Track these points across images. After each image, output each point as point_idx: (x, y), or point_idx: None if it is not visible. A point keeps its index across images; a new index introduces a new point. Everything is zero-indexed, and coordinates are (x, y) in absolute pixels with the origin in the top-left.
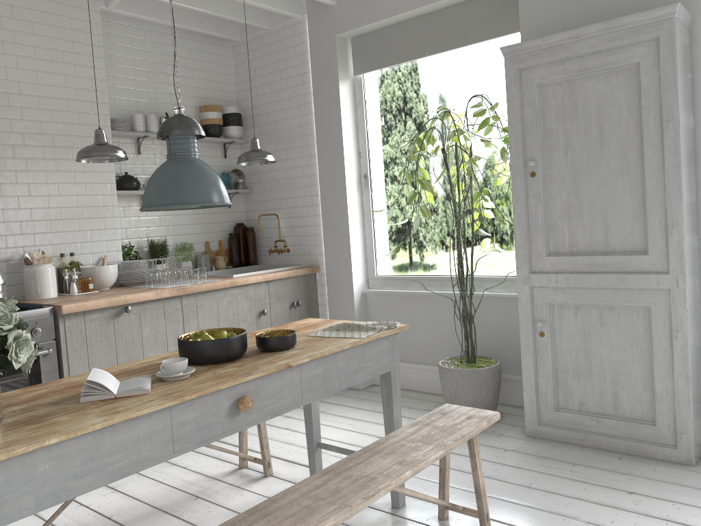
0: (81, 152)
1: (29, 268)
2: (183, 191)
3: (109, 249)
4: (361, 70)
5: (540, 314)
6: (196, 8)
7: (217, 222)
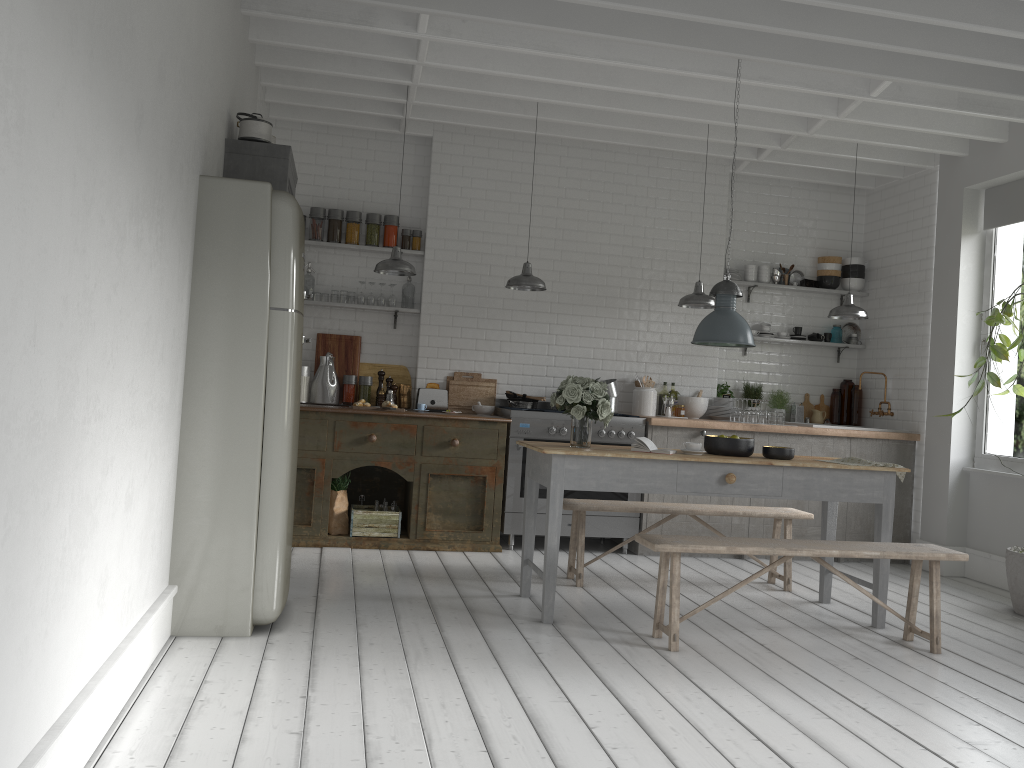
0: (681, 299)
1: (637, 389)
2: (716, 332)
3: (705, 385)
4: (991, 224)
5: None
6: (816, 167)
7: (821, 376)
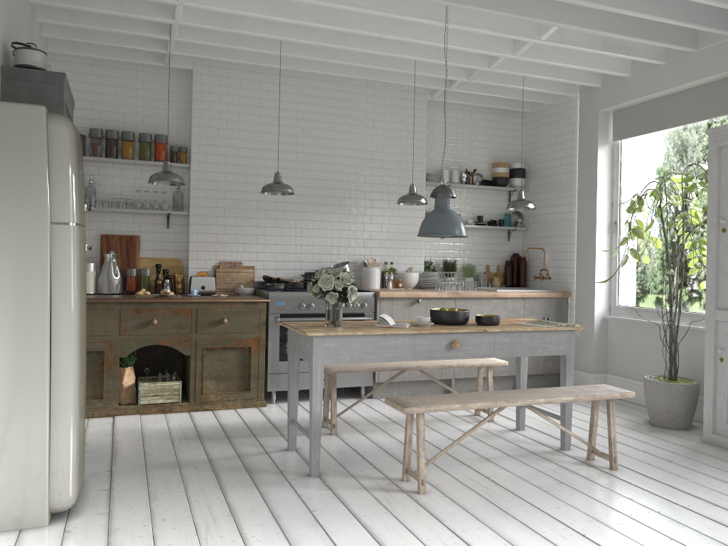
0: (399, 198)
1: (365, 269)
2: (438, 227)
3: (415, 262)
4: (618, 137)
5: (721, 343)
6: (492, 95)
7: (497, 251)
